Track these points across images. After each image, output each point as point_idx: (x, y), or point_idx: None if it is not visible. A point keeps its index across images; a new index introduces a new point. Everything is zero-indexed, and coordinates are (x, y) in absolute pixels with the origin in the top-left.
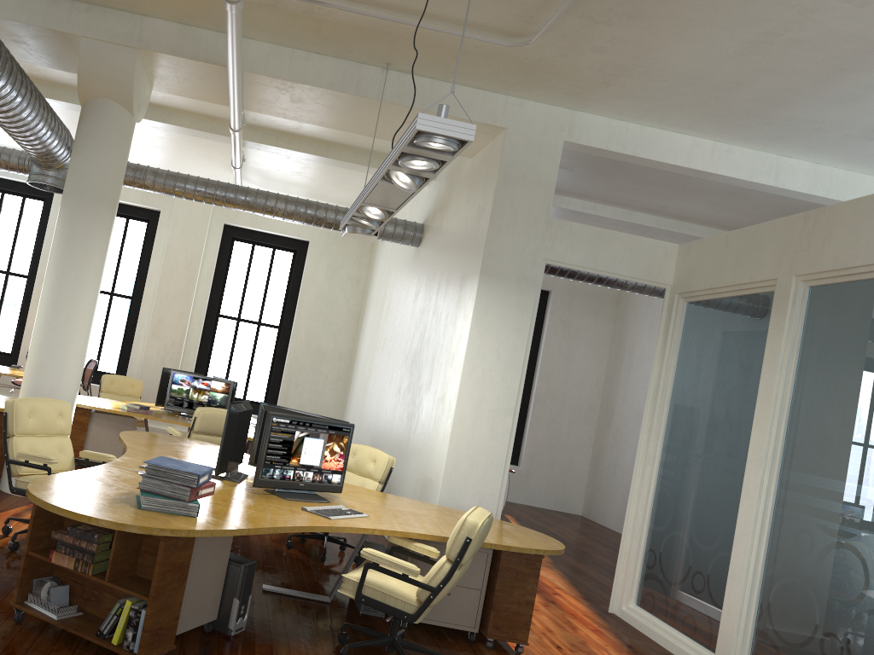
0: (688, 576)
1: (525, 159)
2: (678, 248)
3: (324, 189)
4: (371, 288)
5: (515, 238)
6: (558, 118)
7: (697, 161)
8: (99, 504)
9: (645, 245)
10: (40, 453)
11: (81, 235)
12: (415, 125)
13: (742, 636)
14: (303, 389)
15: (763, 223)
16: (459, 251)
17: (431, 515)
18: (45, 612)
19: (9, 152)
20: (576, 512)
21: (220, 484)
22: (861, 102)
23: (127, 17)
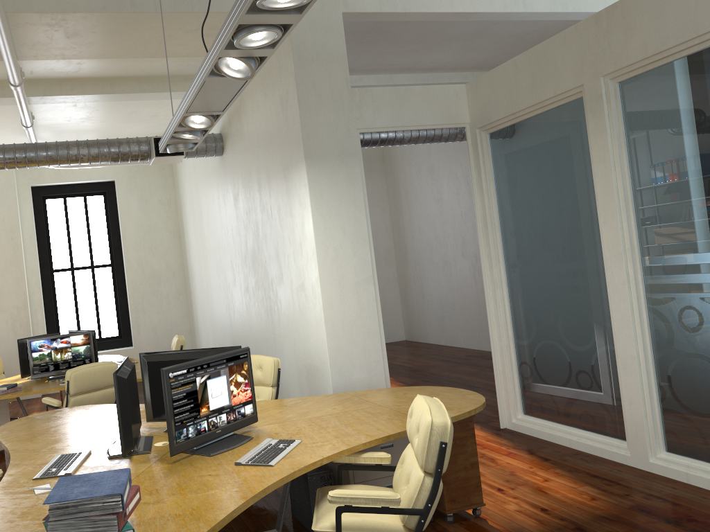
0: (571, 378)
1: (313, 38)
2: (465, 88)
3: (116, 128)
4: (184, 206)
5: (326, 116)
6: None
7: (459, 4)
8: None
9: (438, 92)
10: None
11: None
12: None
13: (651, 420)
14: (150, 312)
15: (551, 38)
16: (272, 145)
17: (349, 410)
18: None
19: None
20: (401, 339)
21: (132, 464)
22: None
23: None
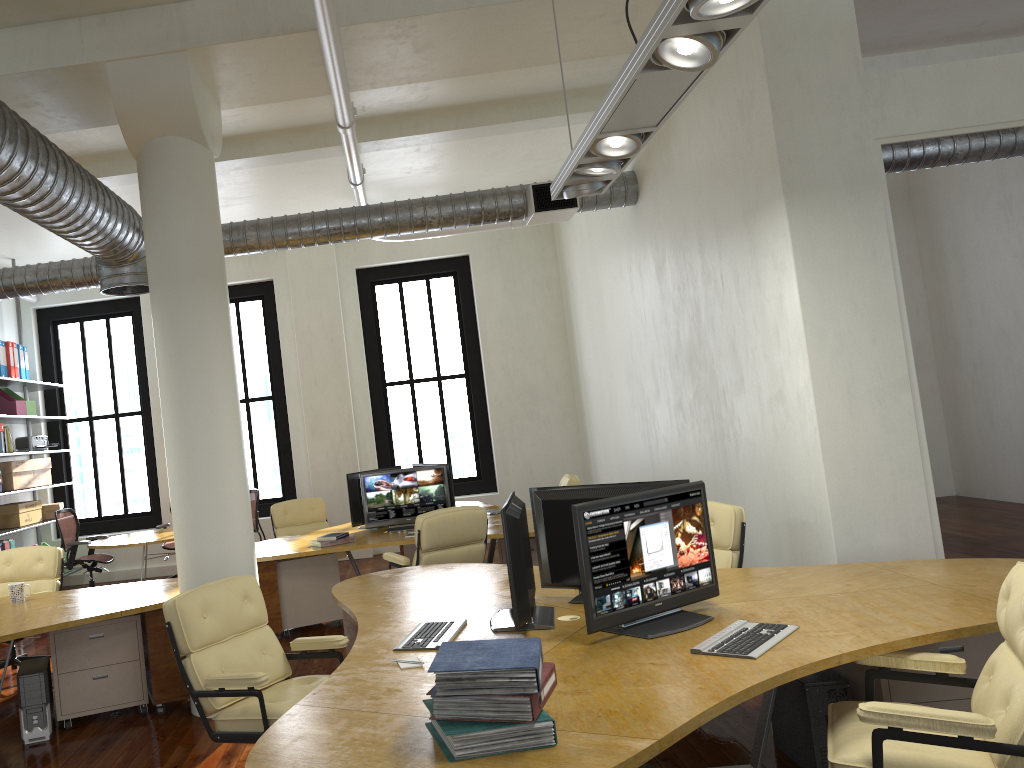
0: None
1: (795, 2)
2: None
3: (473, 178)
4: (571, 286)
5: (820, 123)
6: None
7: None
8: None
9: None
10: (236, 666)
11: (191, 333)
12: None
13: None
14: (523, 443)
15: None
16: (723, 178)
17: (876, 588)
18: None
19: (69, 264)
20: (947, 493)
21: None
22: None
23: (157, 12)
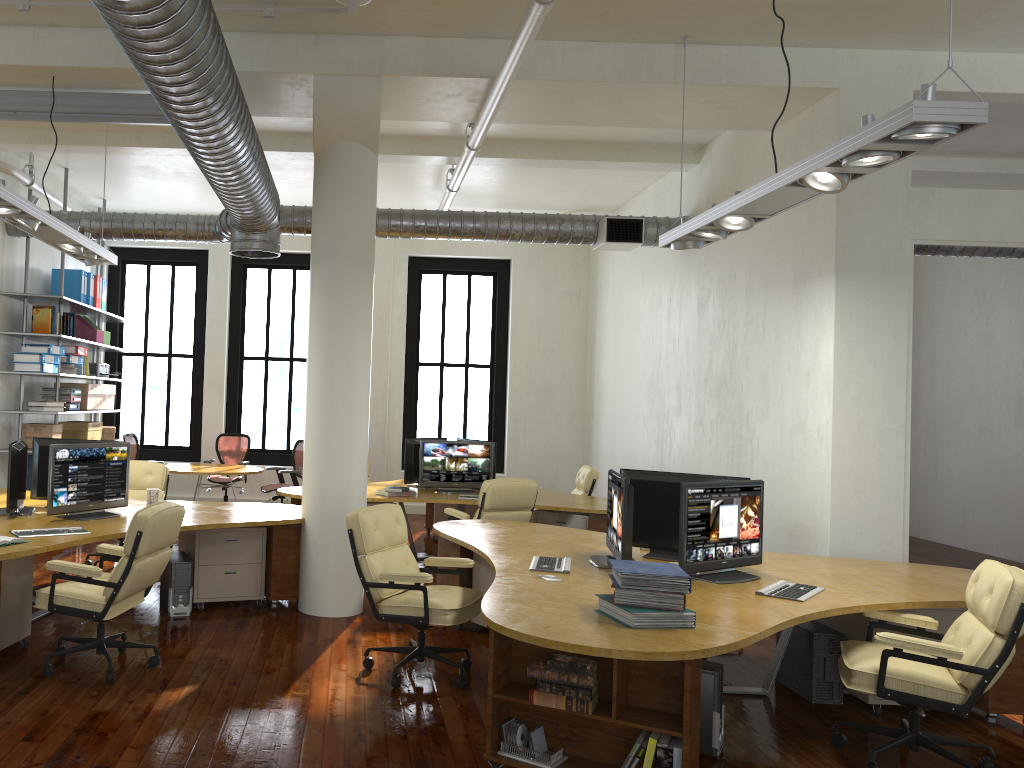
0: None
1: None
2: None
3: (537, 196)
4: (601, 303)
5: (871, 220)
6: (902, 65)
7: None
8: (588, 630)
9: None
10: (393, 569)
11: (346, 306)
12: (908, 117)
13: None
14: (533, 434)
15: None
16: (780, 246)
17: (870, 574)
18: (532, 762)
19: (185, 219)
20: None
21: None
22: None
23: (363, 41)
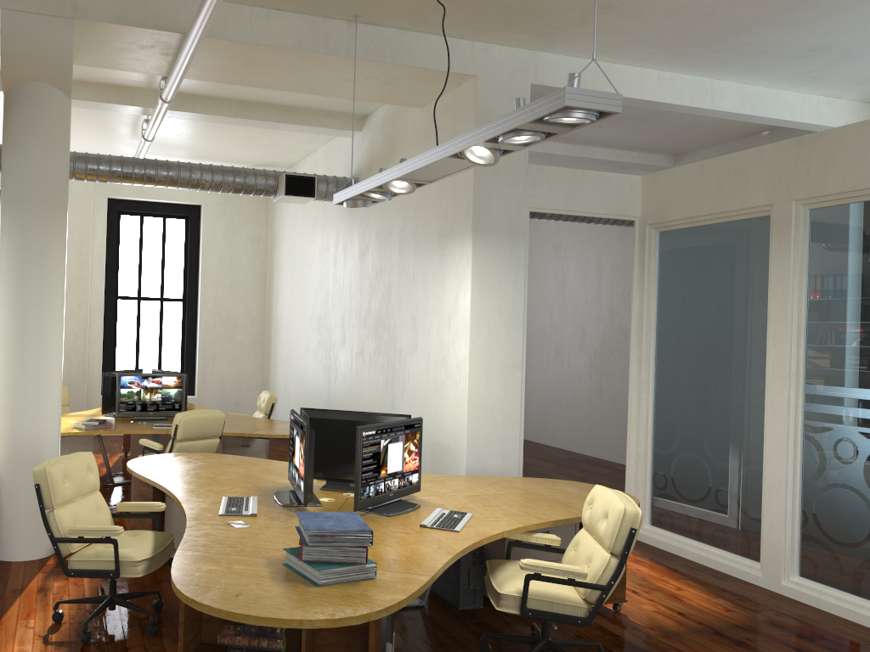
0: (710, 493)
1: (498, 106)
2: (641, 180)
3: (225, 150)
4: (278, 246)
5: (499, 189)
6: (523, 61)
7: (647, 92)
8: (278, 594)
9: (614, 180)
10: (83, 520)
11: (38, 249)
12: (561, 101)
13: (790, 543)
14: (220, 360)
15: (746, 151)
16: (428, 207)
17: (503, 493)
18: None
19: None
20: None
21: None
22: (814, 25)
23: None
